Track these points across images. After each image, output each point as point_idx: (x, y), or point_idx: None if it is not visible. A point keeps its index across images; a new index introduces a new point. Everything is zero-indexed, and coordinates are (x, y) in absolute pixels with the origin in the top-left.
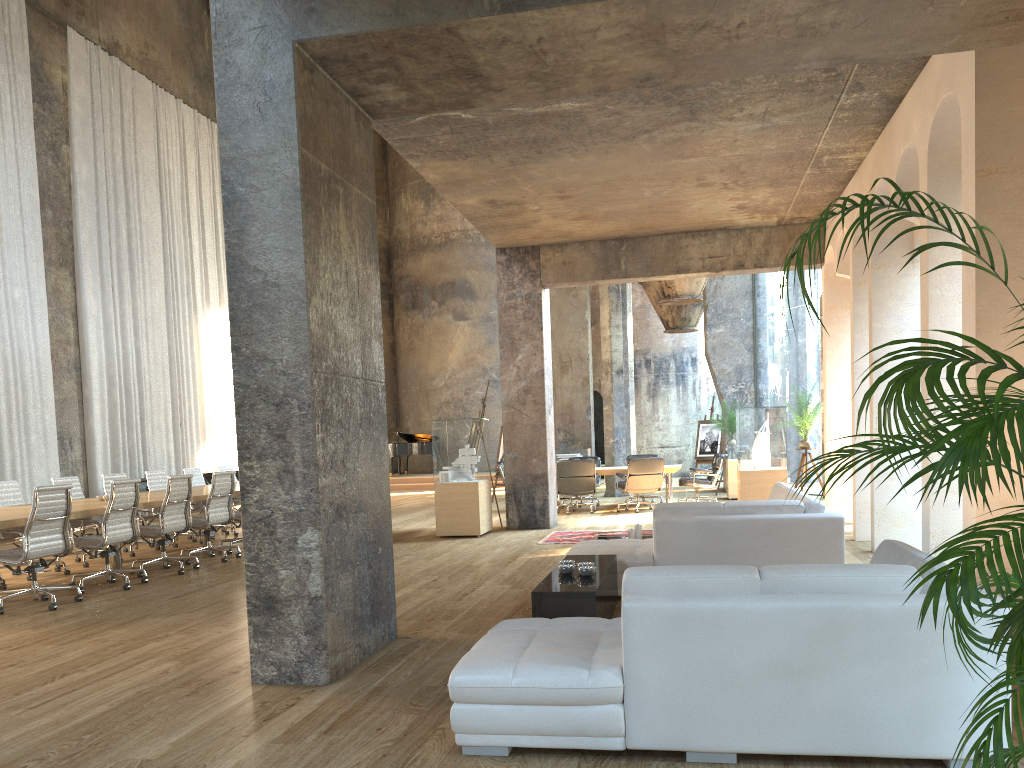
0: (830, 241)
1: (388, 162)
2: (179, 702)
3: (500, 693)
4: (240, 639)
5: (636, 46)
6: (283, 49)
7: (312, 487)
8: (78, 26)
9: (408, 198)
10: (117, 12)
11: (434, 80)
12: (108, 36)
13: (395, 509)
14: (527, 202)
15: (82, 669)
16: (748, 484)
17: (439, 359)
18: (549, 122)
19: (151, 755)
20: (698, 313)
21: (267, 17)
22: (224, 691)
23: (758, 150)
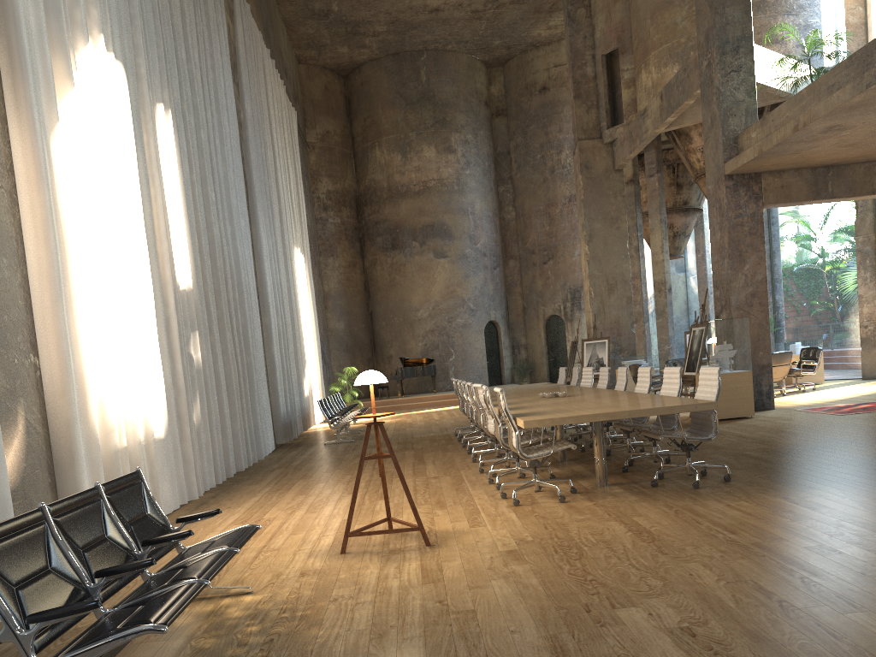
0: None
1: (355, 119)
2: None
3: None
4: None
5: None
6: None
7: None
8: None
9: (383, 151)
10: None
11: None
12: None
13: None
14: (853, 128)
15: None
16: None
17: (422, 293)
18: None
19: None
20: (686, 243)
21: None
22: None
23: None
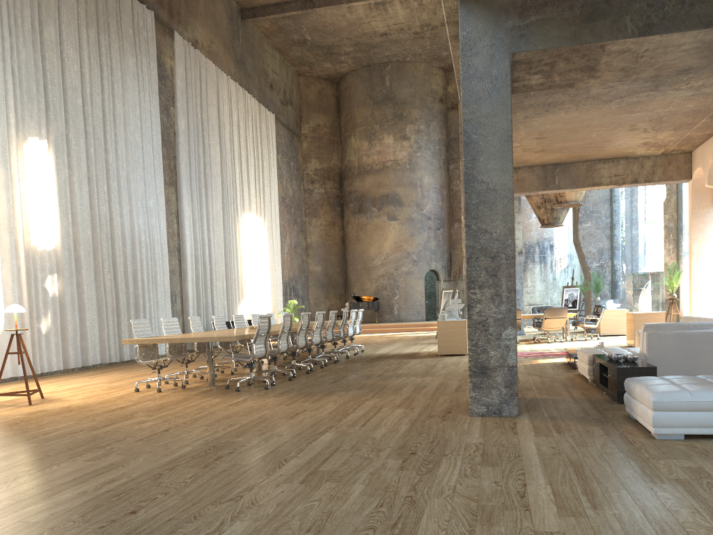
0: (699, 165)
1: (341, 115)
2: (444, 423)
3: (684, 405)
4: (418, 399)
5: (696, 52)
6: (504, 57)
7: (512, 304)
8: (178, 30)
9: (356, 139)
10: (196, 20)
11: (566, 72)
12: (192, 36)
13: (375, 343)
14: (515, 141)
15: (352, 412)
16: (639, 322)
17: (377, 246)
18: (566, 92)
19: (478, 441)
20: (564, 214)
21: (494, 40)
22: (461, 419)
23: (681, 108)
